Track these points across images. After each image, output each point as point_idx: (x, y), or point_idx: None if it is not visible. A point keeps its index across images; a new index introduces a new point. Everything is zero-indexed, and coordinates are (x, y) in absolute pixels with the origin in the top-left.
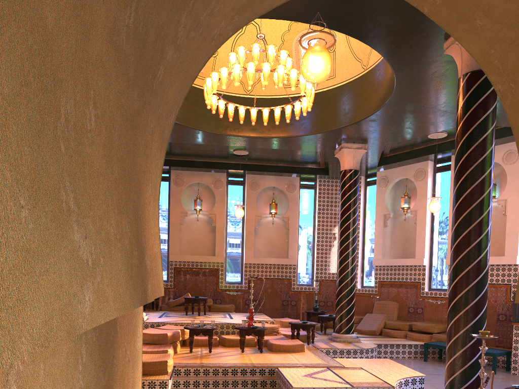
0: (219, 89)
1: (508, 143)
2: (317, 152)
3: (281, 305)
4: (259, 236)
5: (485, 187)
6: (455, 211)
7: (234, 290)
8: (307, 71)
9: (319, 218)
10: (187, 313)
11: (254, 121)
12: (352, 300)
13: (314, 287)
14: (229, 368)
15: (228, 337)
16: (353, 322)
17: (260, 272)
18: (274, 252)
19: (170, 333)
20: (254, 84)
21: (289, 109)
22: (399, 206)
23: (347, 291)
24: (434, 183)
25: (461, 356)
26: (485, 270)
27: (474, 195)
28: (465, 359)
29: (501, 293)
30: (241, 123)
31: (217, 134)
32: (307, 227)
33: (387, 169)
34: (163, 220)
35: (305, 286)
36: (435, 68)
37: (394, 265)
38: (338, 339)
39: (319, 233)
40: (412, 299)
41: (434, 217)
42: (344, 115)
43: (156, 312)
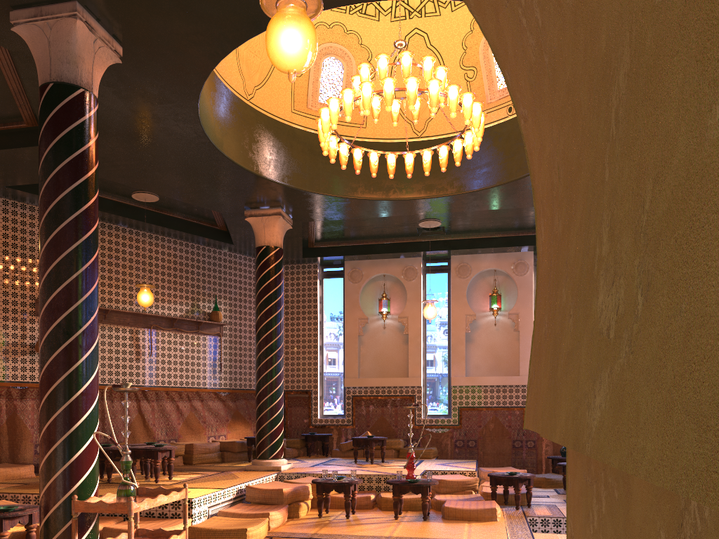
0: (376, 136)
1: None
2: None
3: (510, 448)
4: (476, 345)
5: None
6: None
7: (438, 427)
8: (270, 53)
9: None
10: (357, 460)
11: (409, 172)
12: None
13: None
14: None
15: (387, 496)
16: None
17: (476, 398)
18: (500, 367)
19: (289, 488)
20: (427, 120)
21: (458, 145)
22: None
23: None
24: None
25: None
26: None
27: None
28: None
29: None
30: (390, 177)
31: (375, 201)
32: None
33: None
34: (337, 330)
35: None
36: None
37: None
38: None
39: None
40: None
41: None
42: None
43: (320, 459)
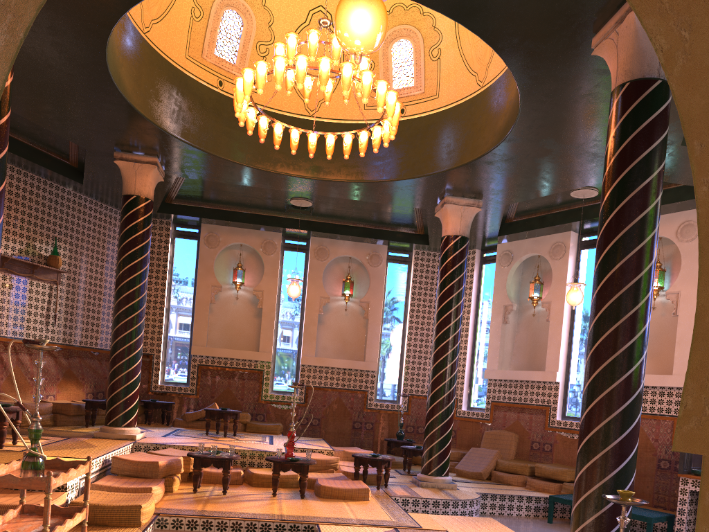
0: (268, 105)
1: (686, 210)
2: (411, 209)
3: (350, 428)
4: (325, 327)
5: (644, 262)
6: (596, 297)
7: (284, 403)
8: (343, 29)
9: (413, 306)
10: (208, 433)
11: (312, 152)
12: (448, 427)
13: (401, 405)
14: (244, 521)
15: (257, 472)
16: (448, 459)
17: (323, 378)
18: (346, 351)
19: (164, 461)
20: (320, 101)
21: (365, 137)
22: (526, 295)
23: (441, 413)
24: (577, 264)
25: (593, 525)
26: (638, 392)
27: (626, 273)
28: (599, 531)
29: (665, 429)
30: (293, 153)
31: (261, 171)
32: (395, 318)
33: (513, 241)
34: (186, 295)
35: (388, 403)
36: (579, 81)
37: (514, 379)
38: (425, 483)
39: (411, 327)
40: (537, 429)
41: (574, 312)
42: (448, 153)
43: (164, 429)
